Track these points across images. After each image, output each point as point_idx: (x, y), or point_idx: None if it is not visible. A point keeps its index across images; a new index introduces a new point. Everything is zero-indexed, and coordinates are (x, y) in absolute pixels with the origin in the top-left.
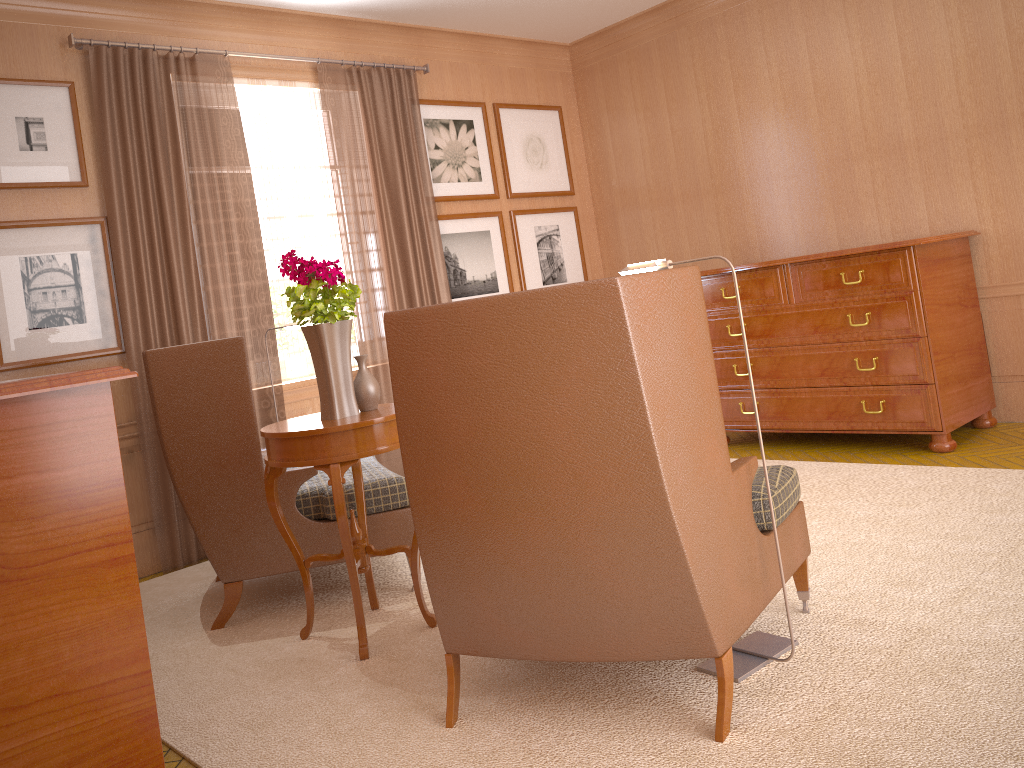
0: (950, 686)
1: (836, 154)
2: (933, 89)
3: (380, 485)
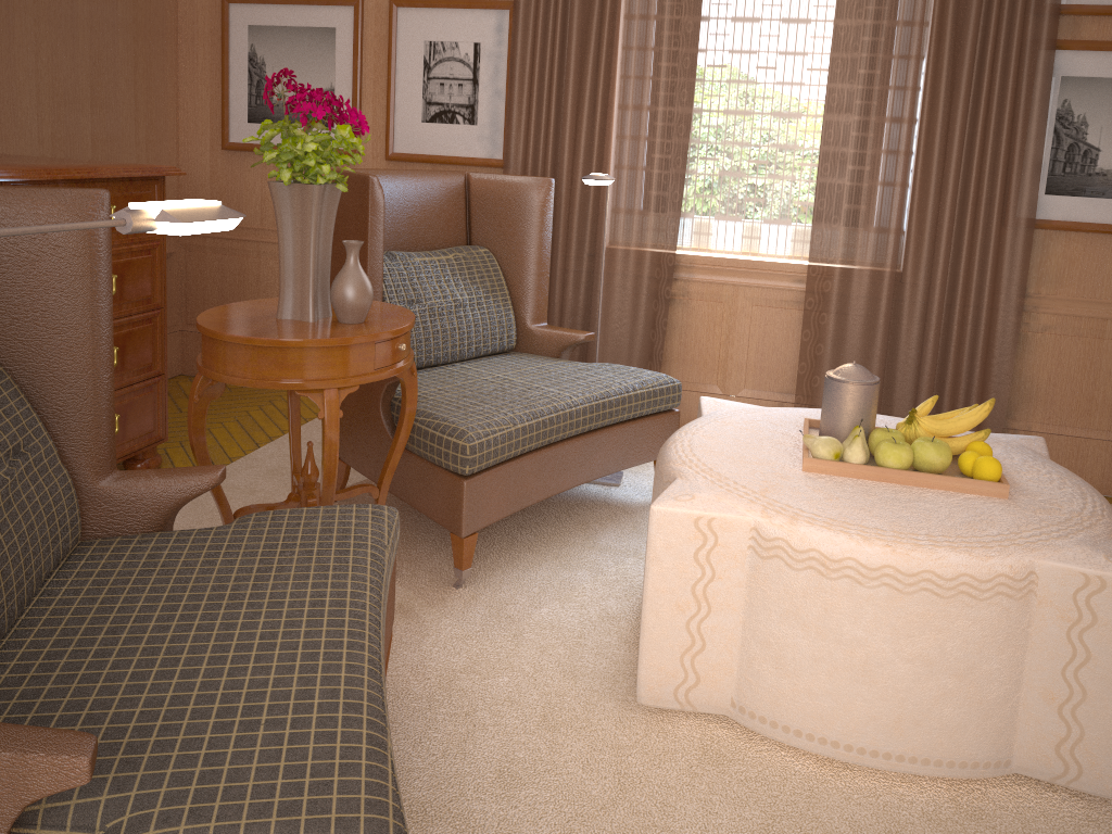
0: None
1: None
2: None
3: (440, 430)
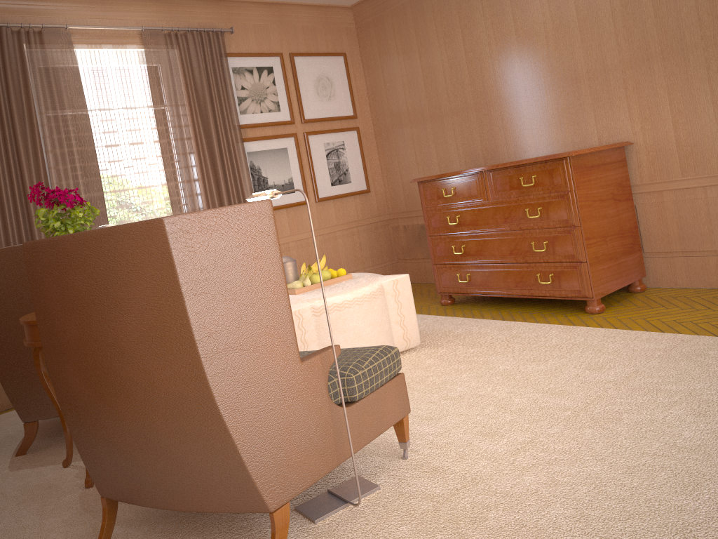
0: (460, 536)
1: (532, 84)
2: (598, 32)
3: None
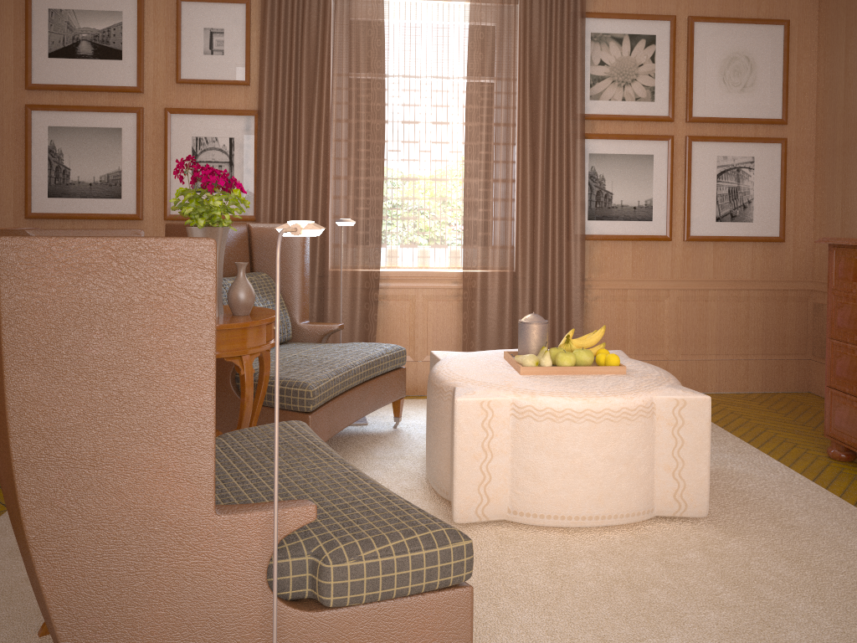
0: None
1: None
2: None
3: (287, 385)
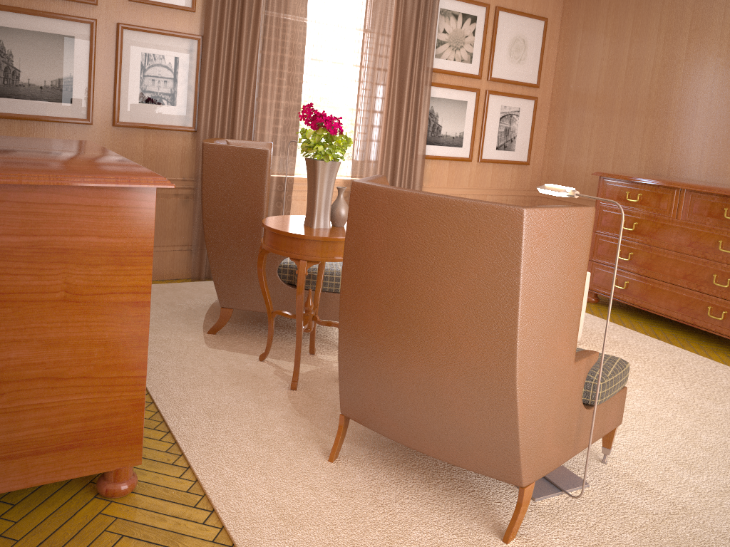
0: None
1: None
2: None
3: (335, 274)
